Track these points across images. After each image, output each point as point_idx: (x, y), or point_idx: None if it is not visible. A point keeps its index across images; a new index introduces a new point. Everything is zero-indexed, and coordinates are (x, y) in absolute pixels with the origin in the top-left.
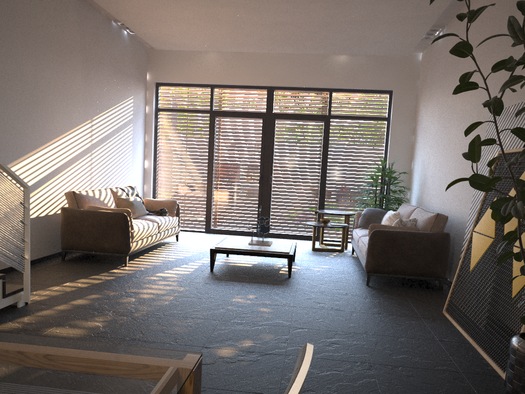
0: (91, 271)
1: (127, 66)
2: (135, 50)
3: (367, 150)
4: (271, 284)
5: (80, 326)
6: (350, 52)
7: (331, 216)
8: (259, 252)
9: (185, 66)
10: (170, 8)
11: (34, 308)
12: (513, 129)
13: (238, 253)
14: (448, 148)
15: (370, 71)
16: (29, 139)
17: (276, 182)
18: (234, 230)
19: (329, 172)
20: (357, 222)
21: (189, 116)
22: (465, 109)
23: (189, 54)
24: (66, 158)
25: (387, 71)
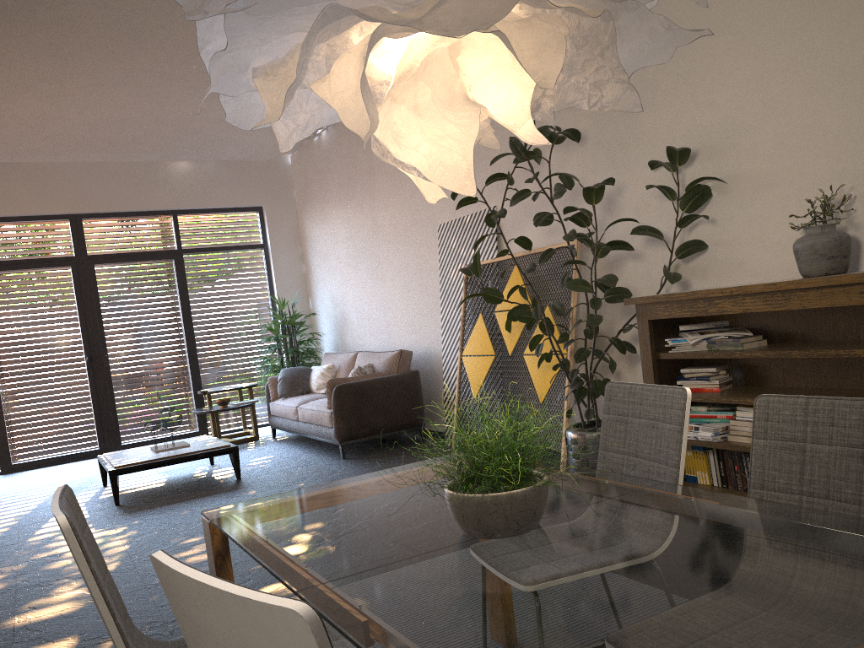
0: None
1: None
2: None
3: (246, 293)
4: (230, 490)
5: (52, 603)
6: (200, 157)
7: (215, 396)
8: (188, 455)
9: None
10: None
11: None
12: (517, 238)
13: (156, 465)
14: (378, 272)
15: (227, 182)
16: None
17: (116, 363)
18: (59, 456)
19: (197, 333)
20: (273, 392)
21: None
22: (395, 223)
23: None
24: None
25: (251, 180)
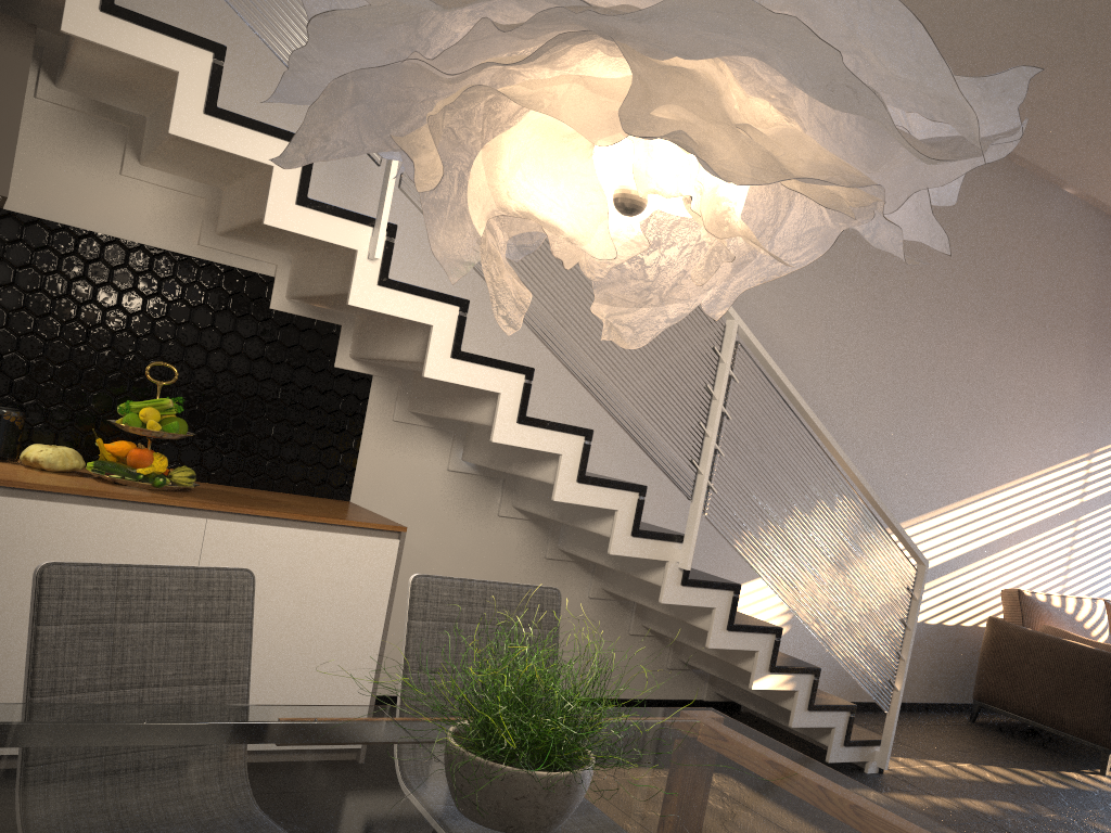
0: (1019, 759)
1: None
2: None
3: None
4: None
5: None
6: None
7: None
8: None
9: None
10: None
11: (890, 784)
12: None
13: None
14: None
15: None
16: (954, 479)
17: None
18: None
19: None
20: None
21: None
22: None
23: None
24: (1019, 524)
25: None
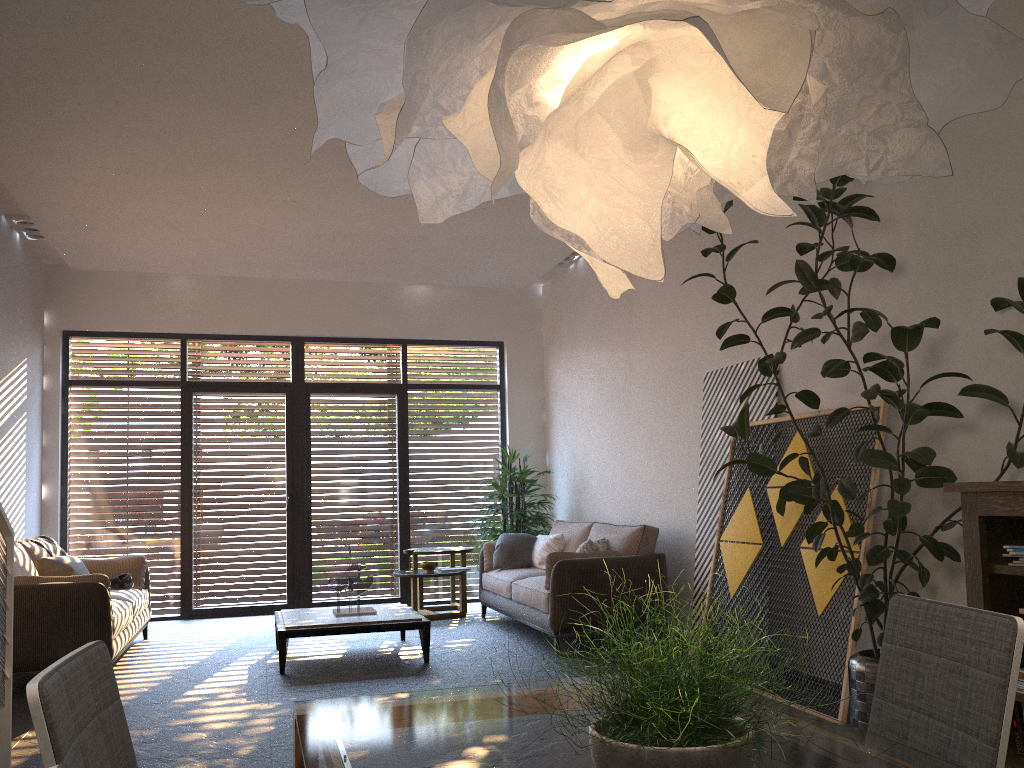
0: None
1: (20, 300)
2: (29, 269)
3: (473, 440)
4: (411, 675)
5: None
6: (438, 281)
7: (424, 558)
8: (371, 624)
9: (129, 300)
10: (156, 203)
11: None
12: (799, 392)
13: (332, 631)
14: (628, 427)
15: (467, 311)
16: None
17: (319, 506)
18: (242, 606)
19: (412, 481)
20: (488, 561)
21: (138, 393)
22: (652, 369)
23: (136, 278)
24: None
25: (494, 310)
